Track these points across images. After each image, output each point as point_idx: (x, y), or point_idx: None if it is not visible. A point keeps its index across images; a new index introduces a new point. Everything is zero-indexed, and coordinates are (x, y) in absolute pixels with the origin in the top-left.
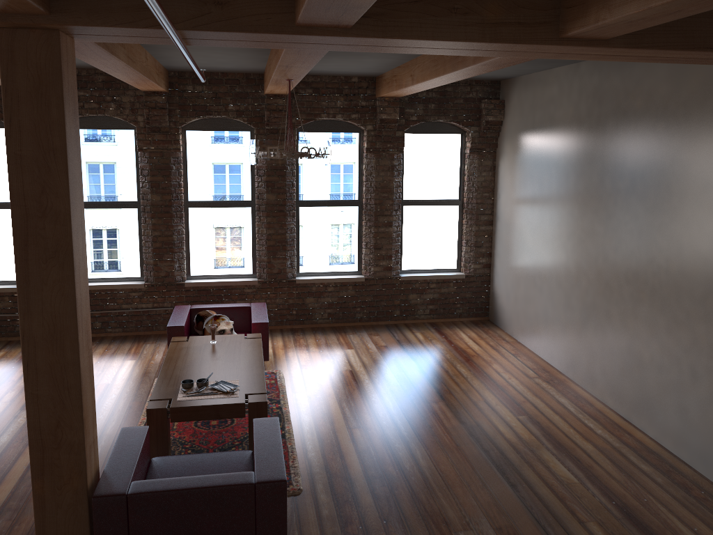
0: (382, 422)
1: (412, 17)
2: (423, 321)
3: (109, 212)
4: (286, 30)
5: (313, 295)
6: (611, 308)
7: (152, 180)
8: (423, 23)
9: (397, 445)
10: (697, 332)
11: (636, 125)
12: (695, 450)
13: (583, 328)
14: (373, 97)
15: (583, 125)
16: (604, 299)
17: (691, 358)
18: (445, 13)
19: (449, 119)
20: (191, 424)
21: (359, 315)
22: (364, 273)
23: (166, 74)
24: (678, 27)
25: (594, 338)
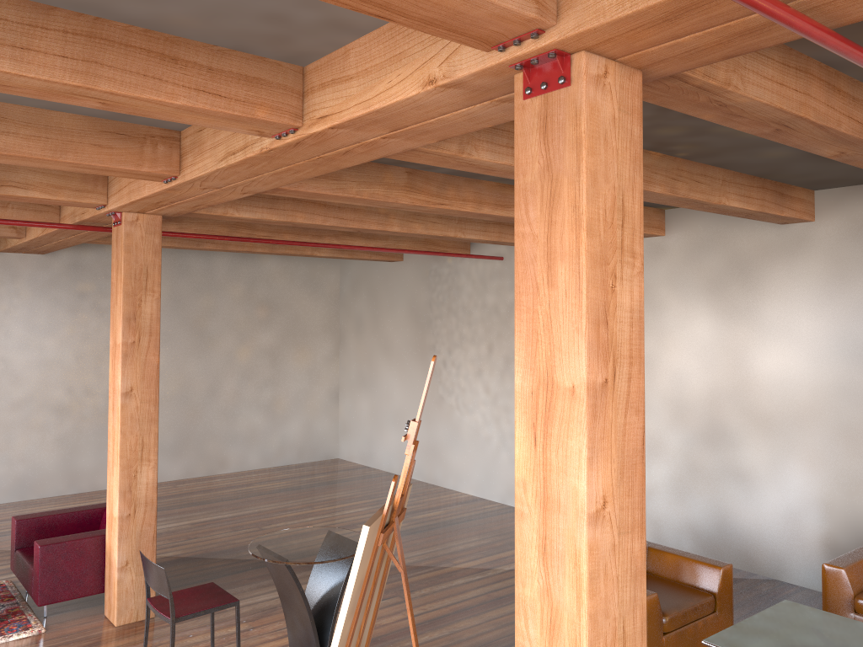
0: None
1: None
2: None
3: None
4: None
5: None
6: None
7: None
8: None
9: None
10: None
11: None
12: None
13: None
14: None
15: None
16: None
17: None
18: None
19: None
20: None
21: None
22: None
23: None
24: None
25: None
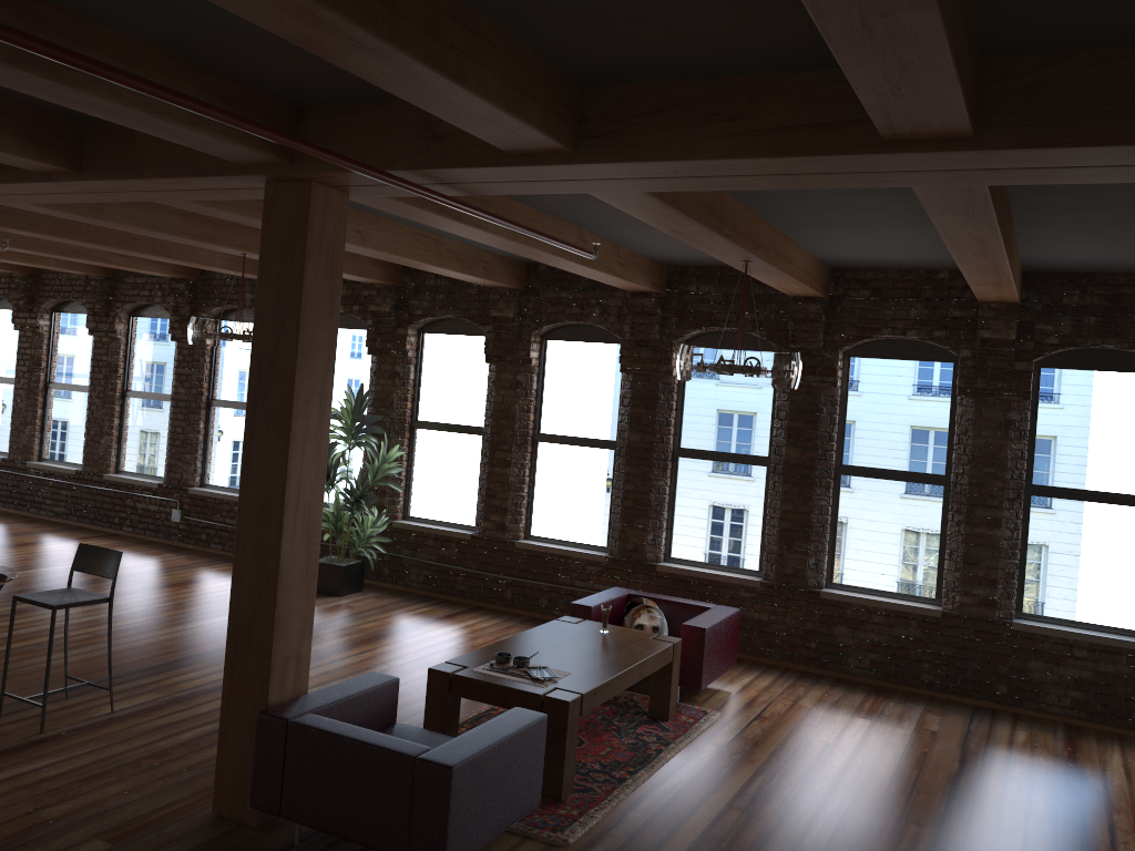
0: (790, 817)
1: (656, 132)
2: (1056, 718)
3: (580, 451)
4: (503, 161)
5: (847, 622)
6: None
7: (632, 411)
8: (671, 138)
9: (775, 850)
10: None
11: None
12: None
13: None
14: (975, 303)
15: None
16: None
17: None
18: (702, 122)
19: (1126, 344)
20: None
21: (927, 677)
22: (943, 603)
23: (657, 269)
24: (1134, 103)
25: None
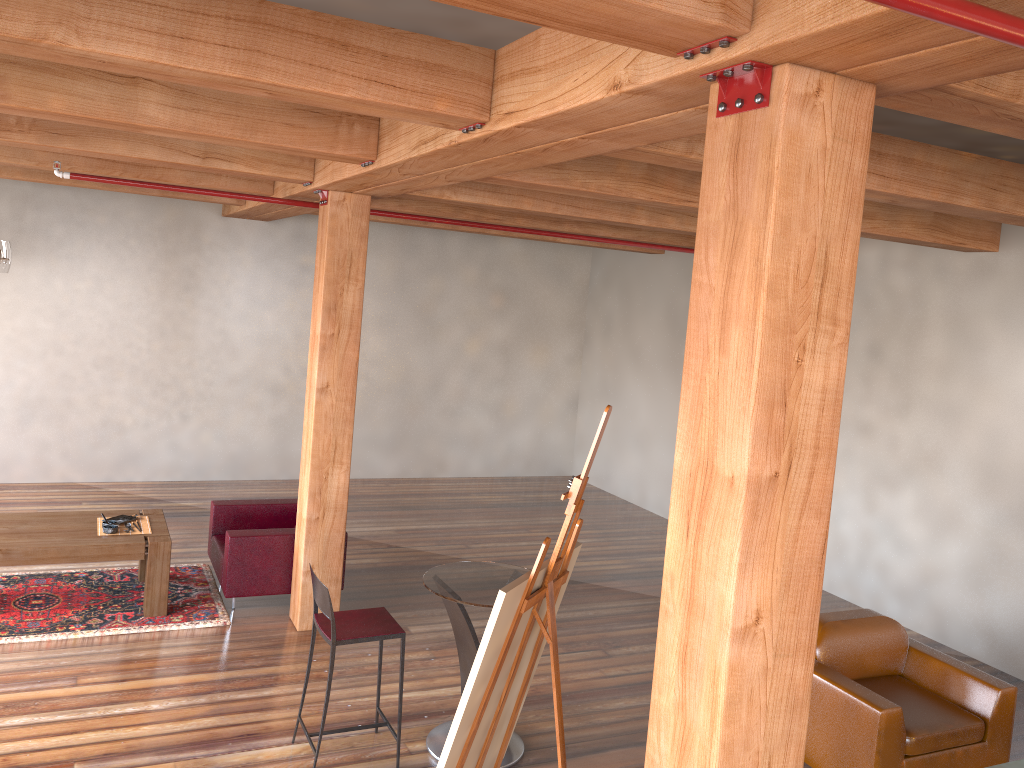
0: None
1: None
2: None
3: None
4: None
5: None
6: (74, 395)
7: None
8: None
9: None
10: (185, 387)
11: (100, 237)
12: (189, 468)
13: (23, 425)
14: None
15: (7, 226)
16: (60, 389)
17: (181, 406)
18: None
19: None
20: (37, 611)
21: None
22: None
23: None
24: None
25: (45, 429)
